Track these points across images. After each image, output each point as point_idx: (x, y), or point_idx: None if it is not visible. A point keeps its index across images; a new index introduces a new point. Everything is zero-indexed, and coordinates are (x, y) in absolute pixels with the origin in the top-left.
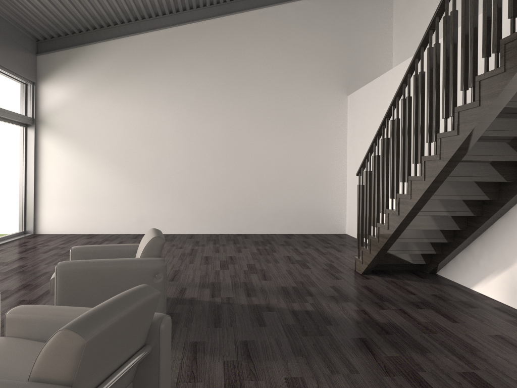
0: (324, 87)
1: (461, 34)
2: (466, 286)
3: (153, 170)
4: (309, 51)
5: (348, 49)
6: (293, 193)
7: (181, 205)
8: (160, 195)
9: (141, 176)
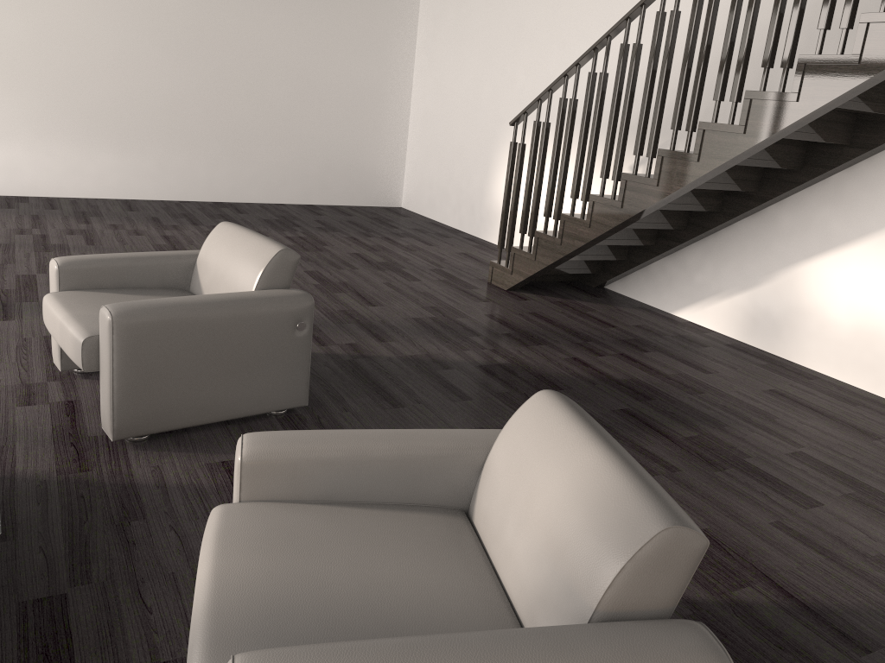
0: None
1: None
2: (663, 309)
3: (32, 62)
4: None
5: None
6: (318, 131)
7: (98, 141)
8: (51, 118)
9: (3, 73)
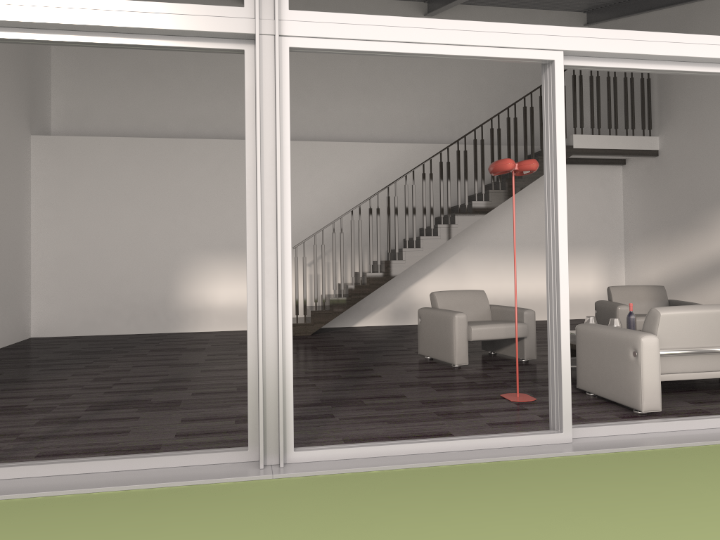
0: (18, 115)
1: (458, 176)
2: (347, 326)
3: None
4: (10, 52)
5: (31, 67)
6: (1, 280)
7: None
8: None
9: None
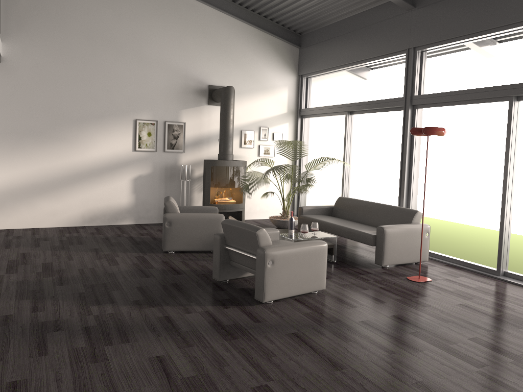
0: None
1: None
2: None
3: None
4: None
5: None
6: None
7: None
8: None
9: None
